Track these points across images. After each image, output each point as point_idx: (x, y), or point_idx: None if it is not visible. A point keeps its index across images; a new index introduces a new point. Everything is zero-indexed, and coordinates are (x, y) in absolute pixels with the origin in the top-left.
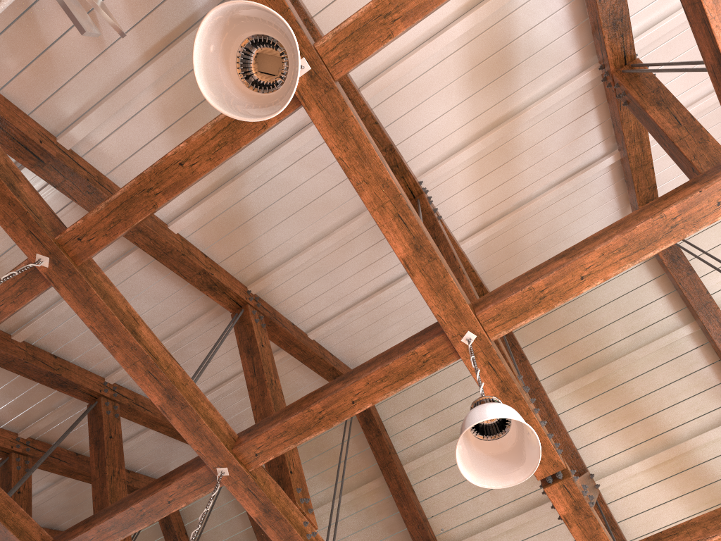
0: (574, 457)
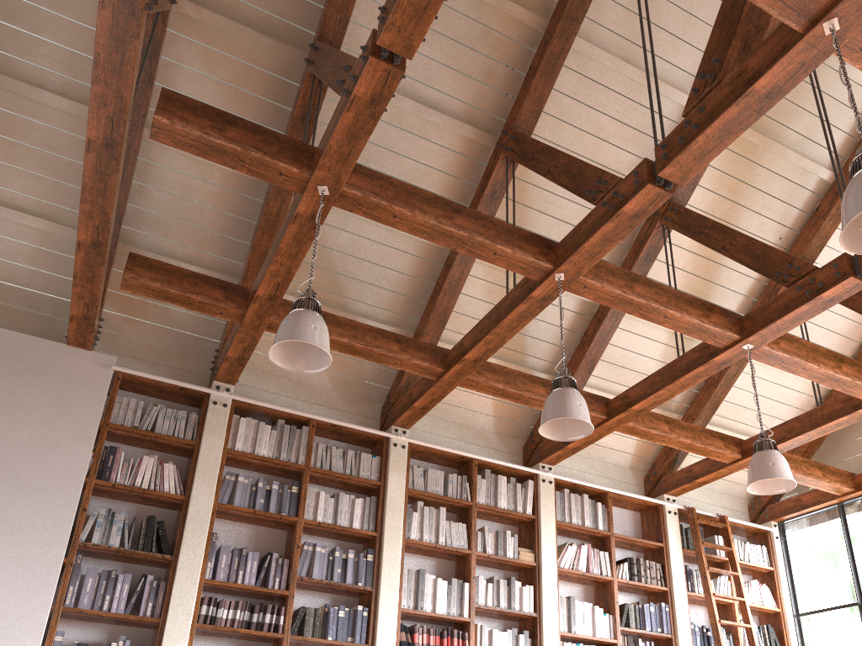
0: (690, 188)
